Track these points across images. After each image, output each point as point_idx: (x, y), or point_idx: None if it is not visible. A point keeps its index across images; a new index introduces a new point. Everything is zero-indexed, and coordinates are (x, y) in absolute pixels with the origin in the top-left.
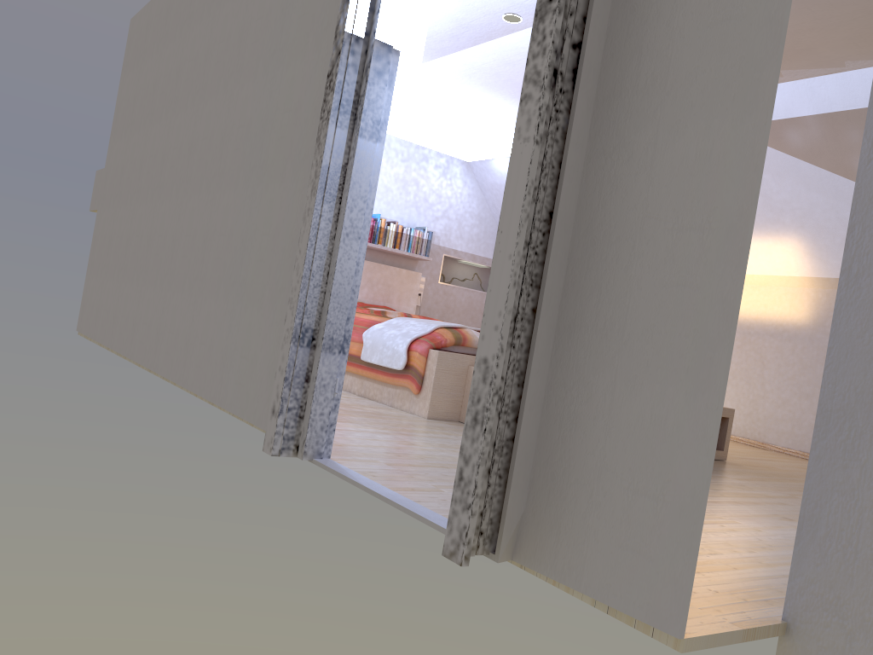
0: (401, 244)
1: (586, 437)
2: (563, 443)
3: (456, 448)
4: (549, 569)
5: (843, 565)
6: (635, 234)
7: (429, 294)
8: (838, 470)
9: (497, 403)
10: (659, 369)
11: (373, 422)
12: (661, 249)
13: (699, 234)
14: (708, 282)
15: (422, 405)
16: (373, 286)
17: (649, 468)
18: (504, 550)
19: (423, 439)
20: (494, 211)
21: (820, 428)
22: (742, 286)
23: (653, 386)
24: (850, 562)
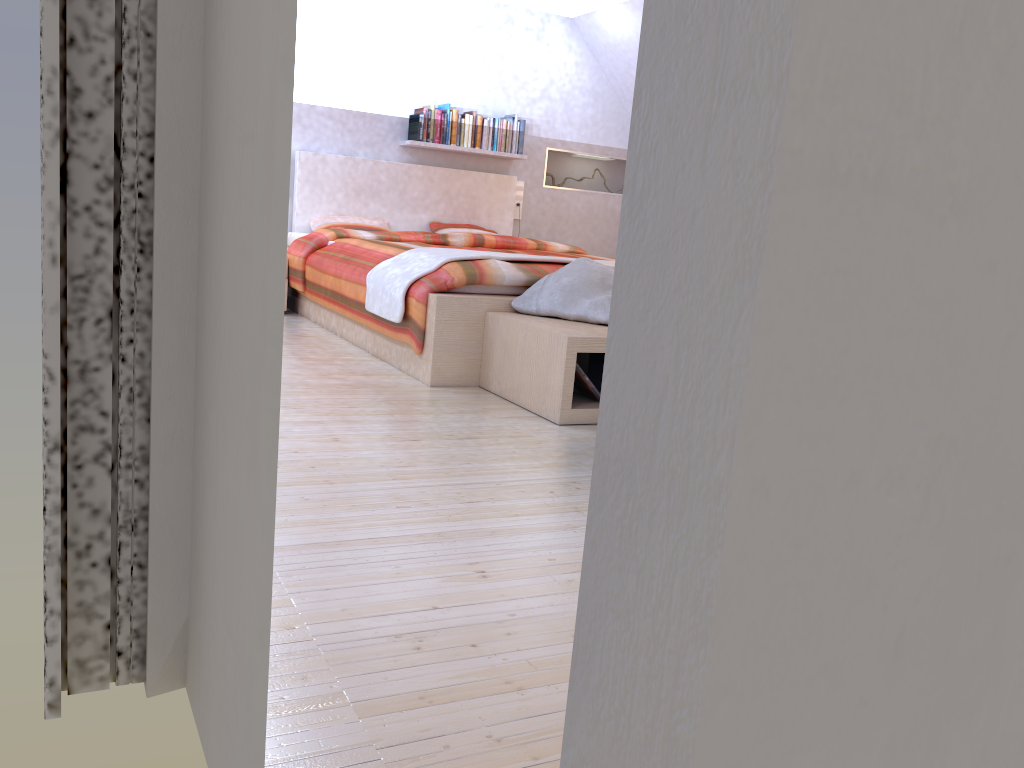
0: (482, 141)
1: (208, 514)
2: (200, 520)
3: (404, 439)
4: (197, 717)
5: (616, 744)
6: (224, 153)
7: (531, 203)
8: (614, 572)
9: (103, 455)
10: (235, 412)
11: (326, 403)
12: (235, 180)
13: (252, 148)
14: (256, 248)
15: (425, 369)
16: (452, 199)
17: (232, 589)
18: (156, 678)
19: (368, 428)
20: (614, 83)
21: (597, 491)
22: (285, 257)
23: (233, 442)
24: (623, 742)
